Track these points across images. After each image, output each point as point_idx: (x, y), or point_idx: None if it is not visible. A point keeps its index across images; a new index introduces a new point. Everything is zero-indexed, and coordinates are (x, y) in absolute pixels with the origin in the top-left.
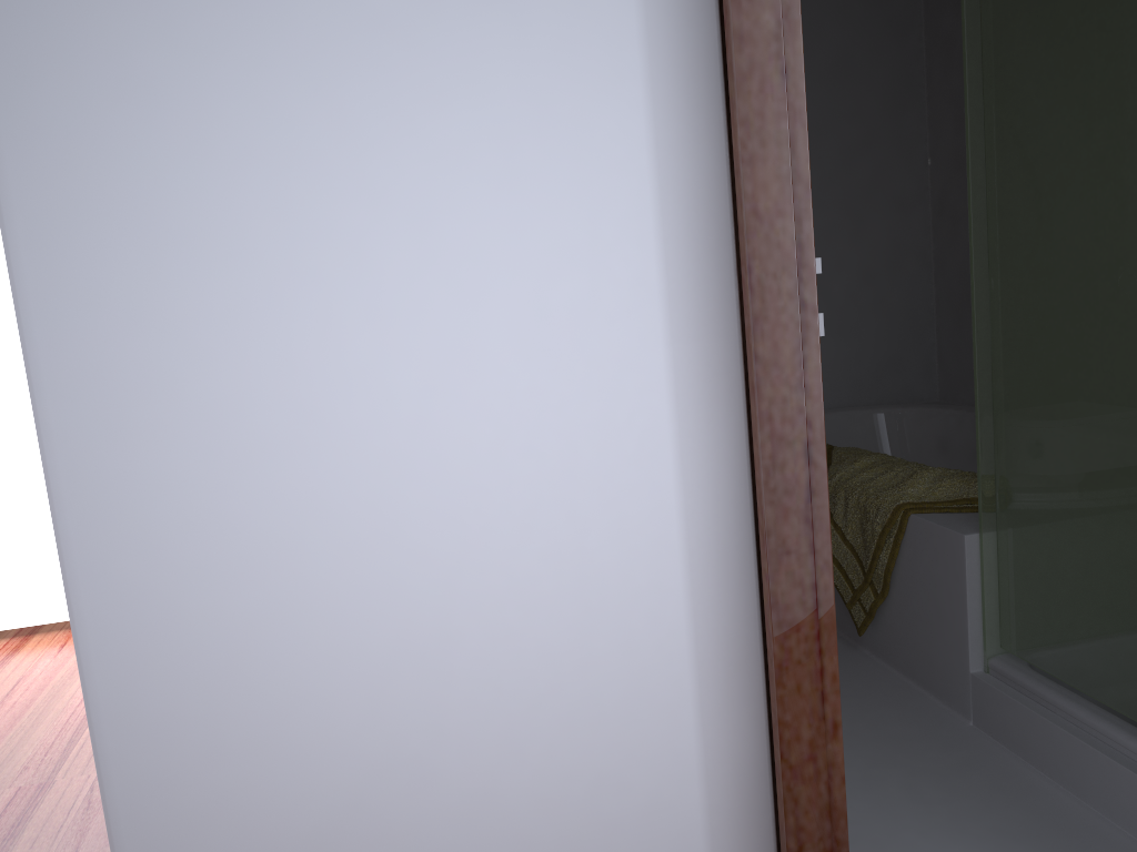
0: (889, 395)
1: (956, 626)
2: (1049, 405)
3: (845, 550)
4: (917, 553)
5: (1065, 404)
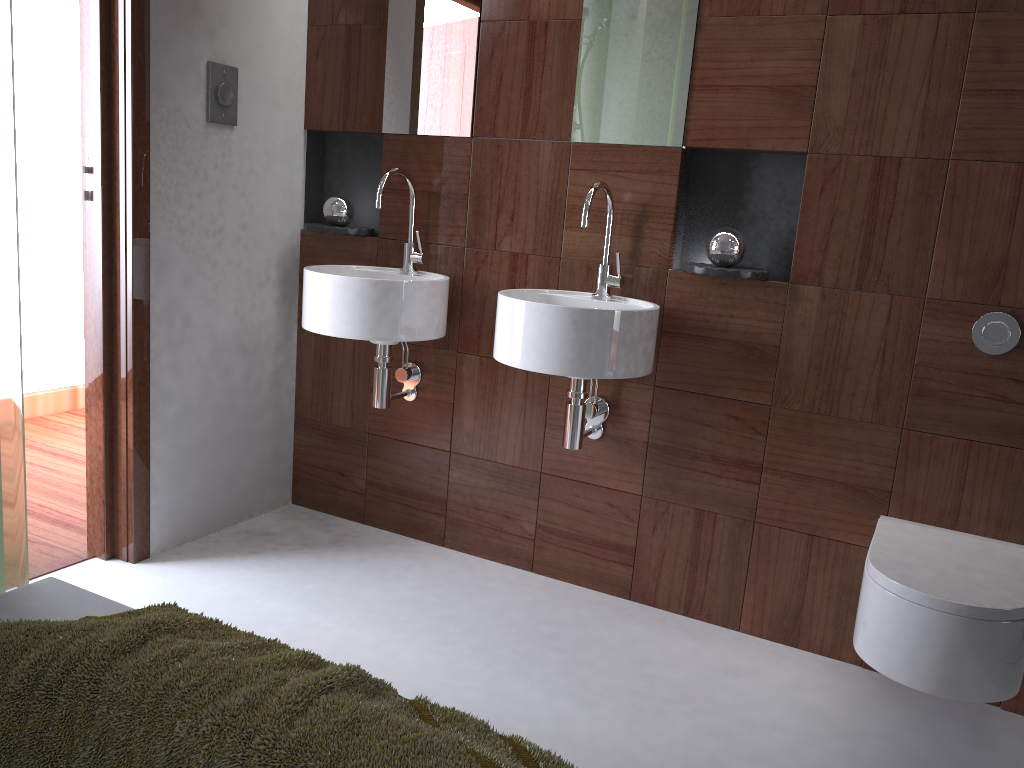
0: None
1: None
2: None
3: None
4: None
5: None
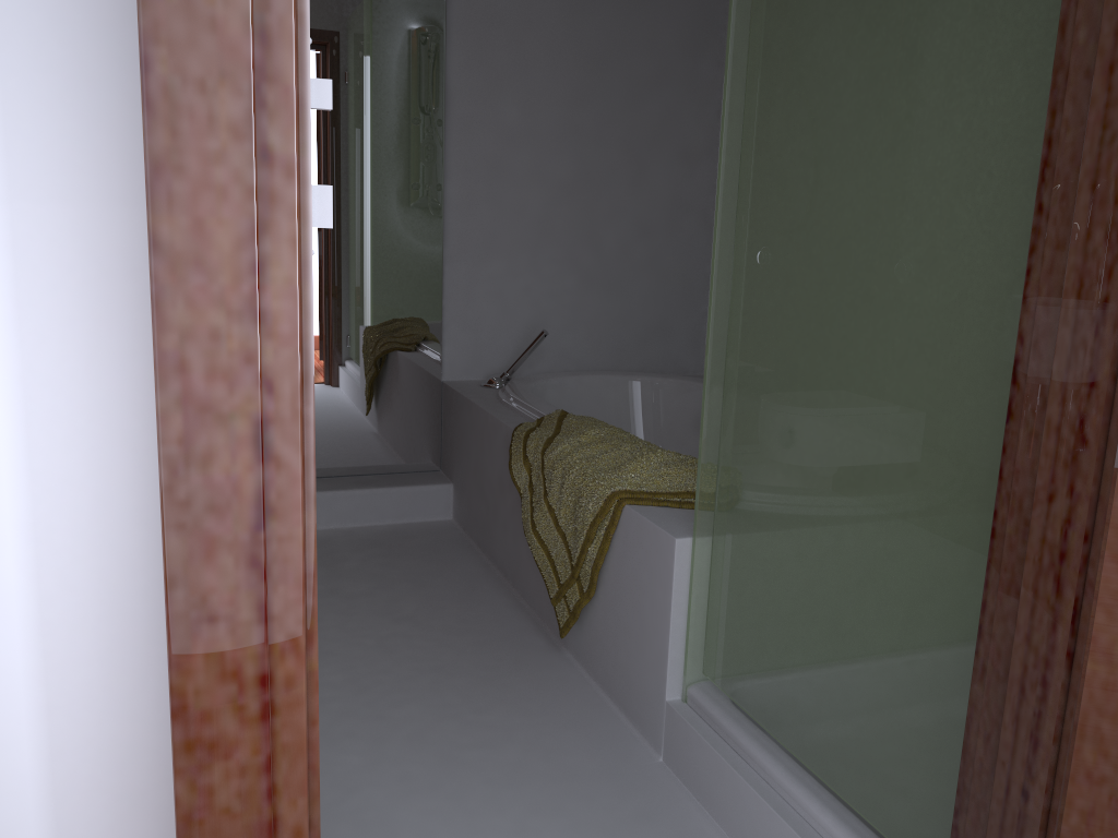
0: (654, 363)
1: (657, 644)
2: (783, 393)
3: (556, 537)
4: (628, 551)
5: (799, 393)
